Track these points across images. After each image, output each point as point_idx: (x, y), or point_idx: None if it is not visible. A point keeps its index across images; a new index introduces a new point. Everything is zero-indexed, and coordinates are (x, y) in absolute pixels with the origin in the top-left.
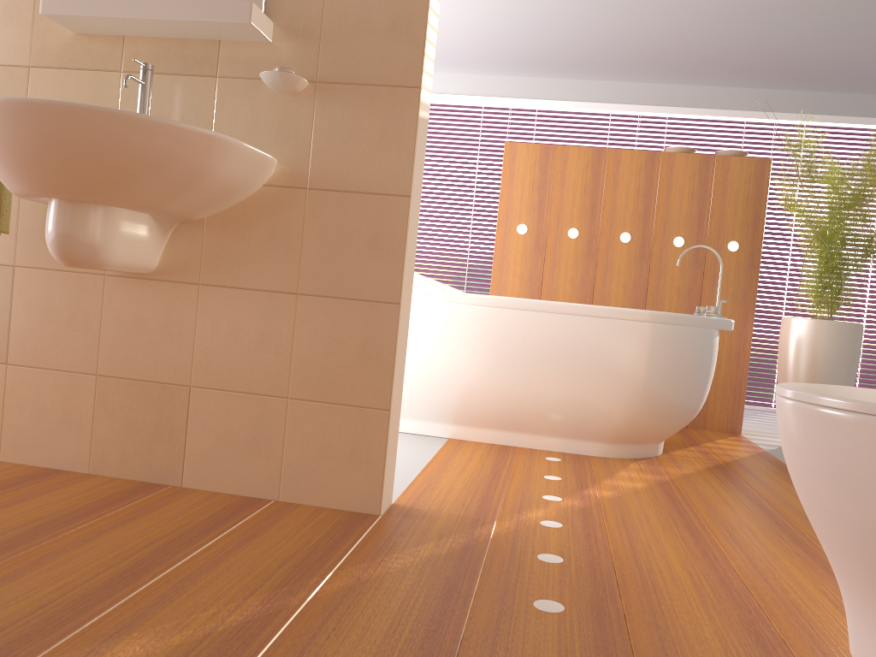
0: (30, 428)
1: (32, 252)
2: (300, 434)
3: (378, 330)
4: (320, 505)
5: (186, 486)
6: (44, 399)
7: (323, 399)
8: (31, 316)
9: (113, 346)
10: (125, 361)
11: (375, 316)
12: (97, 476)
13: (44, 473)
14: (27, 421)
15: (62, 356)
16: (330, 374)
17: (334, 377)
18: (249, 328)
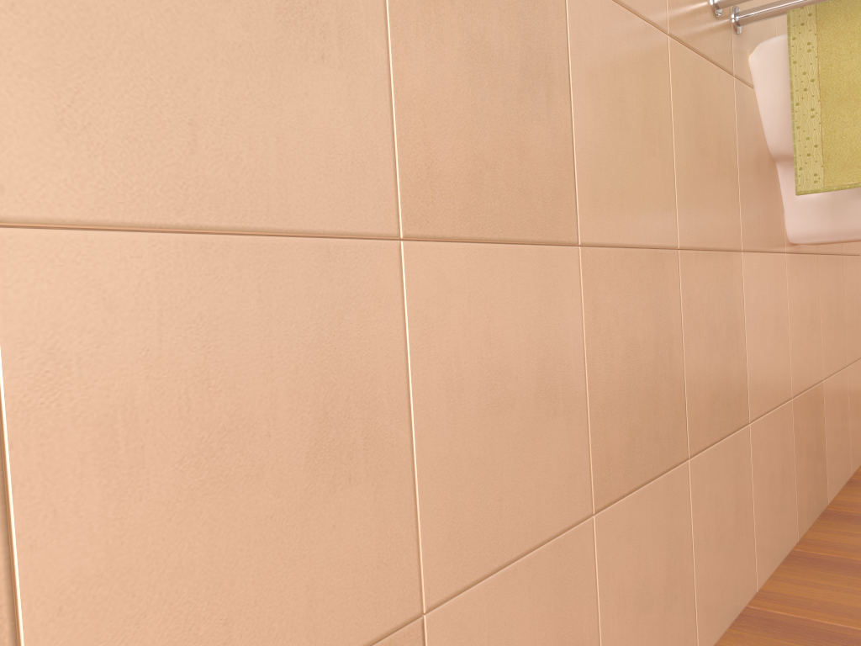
0: (769, 514)
1: (749, 225)
2: (851, 400)
3: (859, 282)
4: (859, 465)
5: (829, 501)
6: (772, 460)
7: (853, 359)
8: (756, 331)
9: (795, 352)
10: (800, 369)
11: (857, 269)
12: (811, 537)
13: (817, 563)
14: (767, 504)
15: (775, 384)
16: (853, 332)
17: (854, 335)
18: (833, 299)
